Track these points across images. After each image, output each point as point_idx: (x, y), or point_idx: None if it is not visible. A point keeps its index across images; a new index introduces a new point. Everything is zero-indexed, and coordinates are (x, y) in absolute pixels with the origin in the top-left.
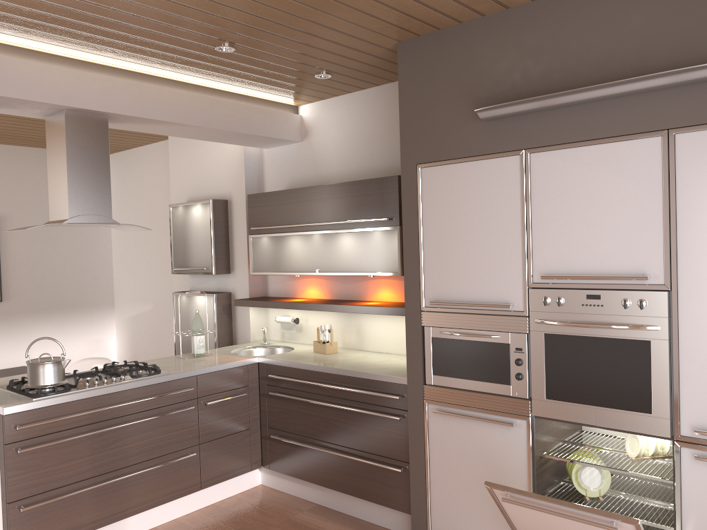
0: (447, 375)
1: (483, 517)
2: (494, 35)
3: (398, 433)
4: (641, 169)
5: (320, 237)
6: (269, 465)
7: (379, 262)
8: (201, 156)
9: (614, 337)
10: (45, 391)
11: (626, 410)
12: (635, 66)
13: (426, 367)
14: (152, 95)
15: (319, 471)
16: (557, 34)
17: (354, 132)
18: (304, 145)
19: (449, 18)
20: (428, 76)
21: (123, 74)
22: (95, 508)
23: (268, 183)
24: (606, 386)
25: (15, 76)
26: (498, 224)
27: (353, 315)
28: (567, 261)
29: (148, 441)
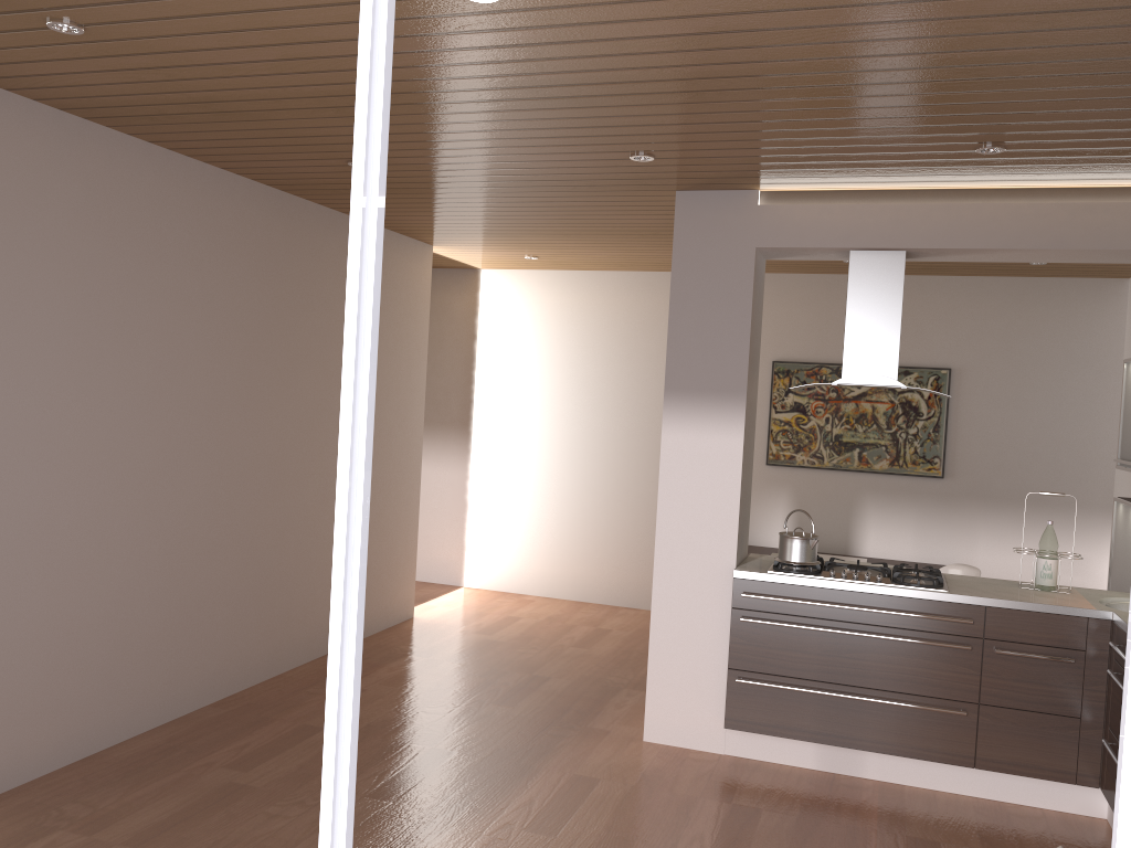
0: None
1: None
2: None
3: None
4: None
5: None
6: (1103, 788)
7: None
8: None
9: None
10: (789, 568)
11: None
12: None
13: None
14: (966, 216)
15: None
16: None
17: None
18: None
19: None
20: None
21: (927, 196)
22: (818, 718)
23: None
24: None
25: (790, 224)
26: None
27: None
28: None
29: (896, 667)
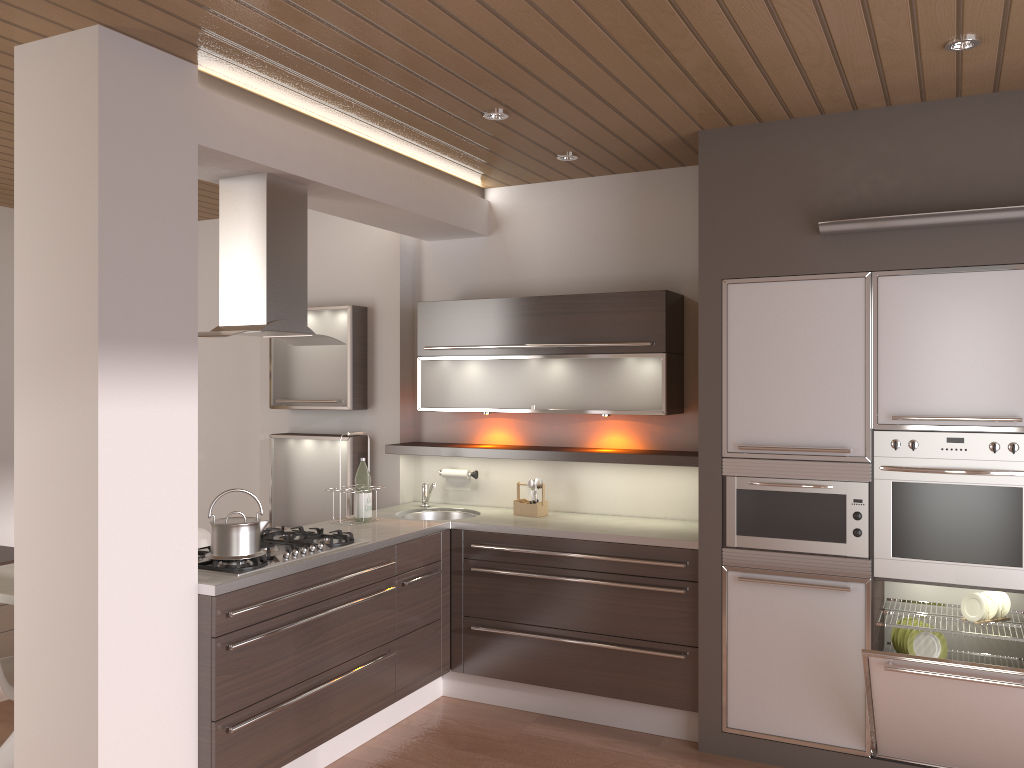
0: (758, 534)
1: (803, 703)
2: (835, 138)
3: (677, 610)
4: (1014, 302)
5: (539, 363)
6: (463, 667)
7: (632, 397)
8: (321, 244)
9: (979, 484)
10: (240, 565)
11: (992, 565)
12: (1010, 192)
13: (727, 526)
14: (357, 162)
15: (549, 669)
16: (917, 146)
17: (574, 230)
18: (492, 241)
19: (786, 112)
20: (742, 176)
21: (328, 131)
22: (297, 729)
23: (430, 287)
24: (968, 539)
25: (230, 124)
26: (833, 355)
27: (563, 467)
28: (923, 400)
29: (348, 634)
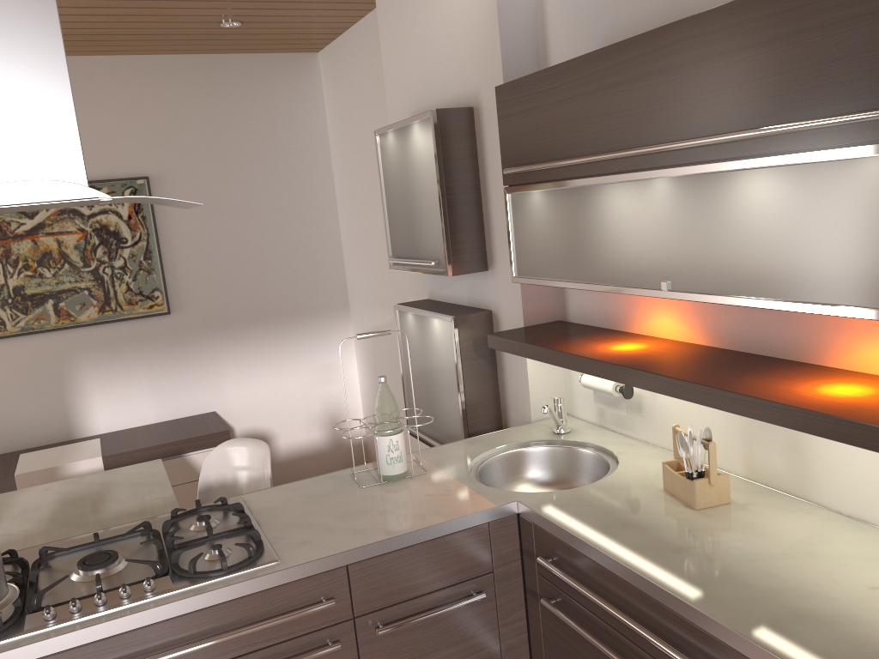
0: None
1: None
2: None
3: None
4: None
5: (670, 188)
6: None
7: None
8: (423, 19)
9: None
10: None
11: None
12: None
13: None
14: None
15: None
16: None
17: None
18: None
19: None
20: None
21: None
22: None
23: (557, 54)
24: None
25: None
26: None
27: None
28: None
29: None
